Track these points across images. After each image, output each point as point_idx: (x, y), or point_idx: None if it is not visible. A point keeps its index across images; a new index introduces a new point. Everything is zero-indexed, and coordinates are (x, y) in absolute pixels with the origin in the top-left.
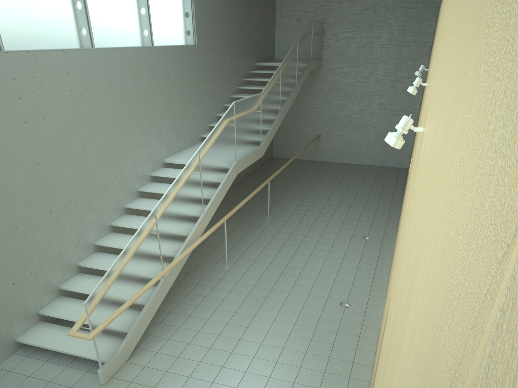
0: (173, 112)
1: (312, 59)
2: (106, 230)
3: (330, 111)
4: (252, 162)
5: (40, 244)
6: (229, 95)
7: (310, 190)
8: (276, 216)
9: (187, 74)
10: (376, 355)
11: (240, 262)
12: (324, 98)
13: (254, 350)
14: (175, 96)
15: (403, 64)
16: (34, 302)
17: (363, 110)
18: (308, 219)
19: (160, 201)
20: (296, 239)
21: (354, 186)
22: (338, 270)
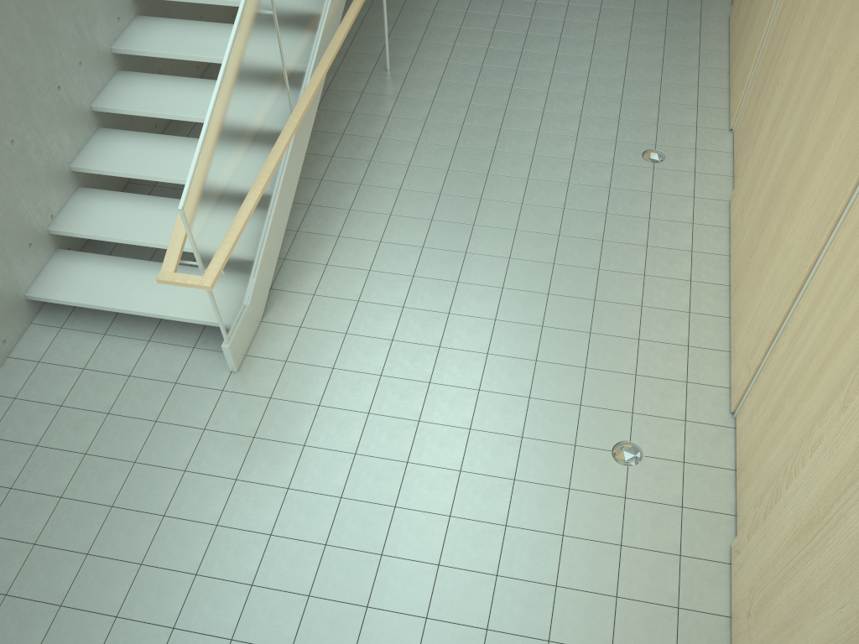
0: None
1: None
2: (127, 11)
3: None
4: None
5: (10, 64)
6: None
7: None
8: None
9: None
10: (769, 269)
11: (417, 73)
12: None
13: (500, 274)
14: None
15: None
16: (37, 210)
17: None
18: None
19: None
20: (521, 3)
21: None
22: (624, 74)
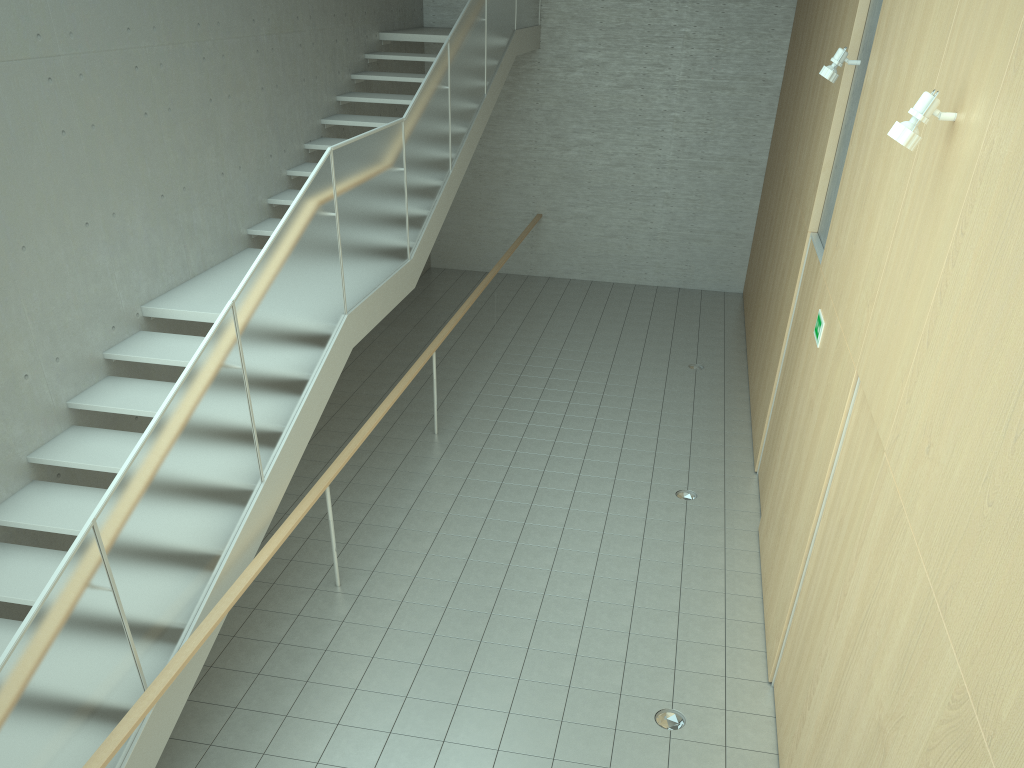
0: (159, 172)
1: (519, 28)
2: None
3: (561, 158)
4: (389, 310)
5: None
6: (316, 119)
7: (531, 358)
8: (457, 438)
9: (193, 61)
10: None
11: (374, 590)
12: (547, 126)
13: None
14: (163, 127)
15: (732, 46)
16: None
17: (639, 157)
18: (537, 443)
19: (112, 492)
20: (514, 505)
21: (632, 345)
22: (633, 600)
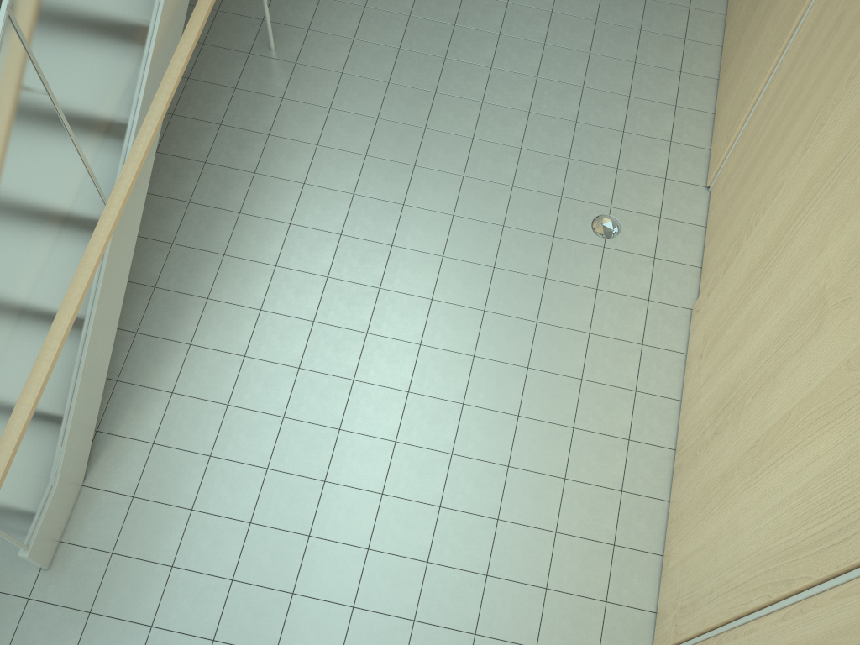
0: None
1: None
2: None
3: None
4: None
5: None
6: None
7: None
8: None
9: None
10: (714, 514)
11: (312, 57)
12: None
13: (395, 418)
14: None
15: None
16: None
17: None
18: None
19: None
20: None
21: None
22: (584, 79)
